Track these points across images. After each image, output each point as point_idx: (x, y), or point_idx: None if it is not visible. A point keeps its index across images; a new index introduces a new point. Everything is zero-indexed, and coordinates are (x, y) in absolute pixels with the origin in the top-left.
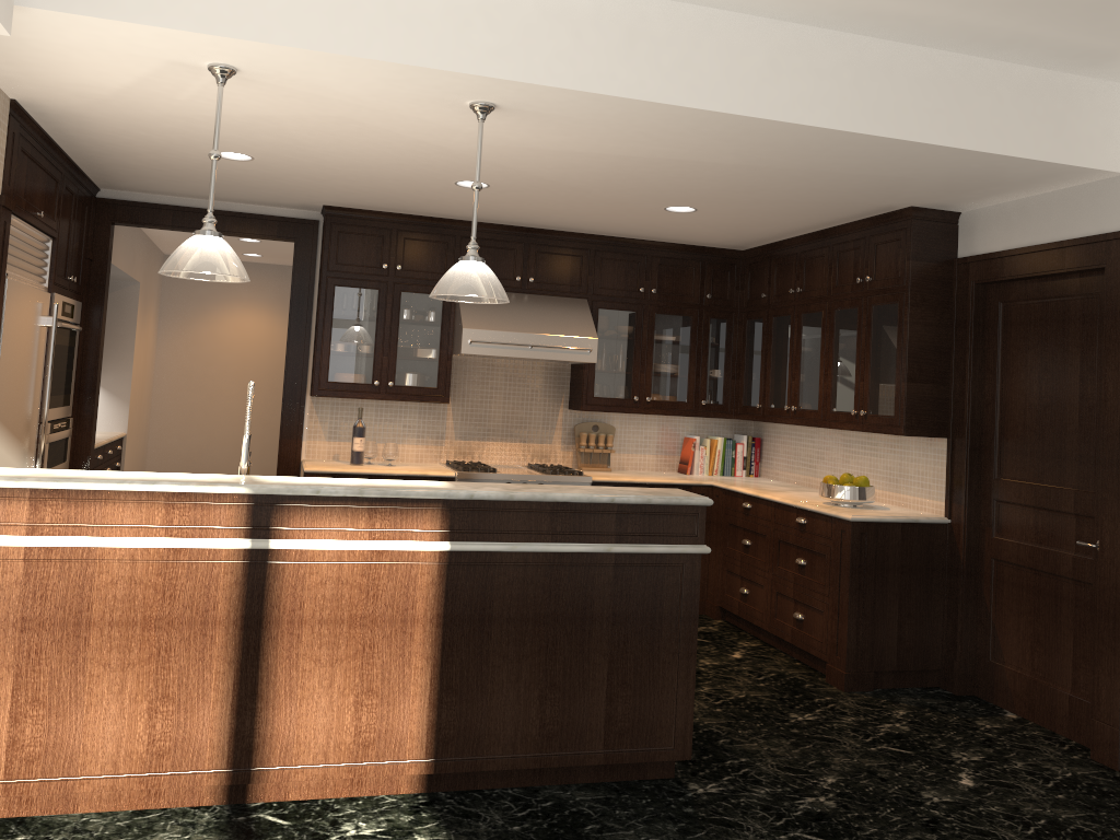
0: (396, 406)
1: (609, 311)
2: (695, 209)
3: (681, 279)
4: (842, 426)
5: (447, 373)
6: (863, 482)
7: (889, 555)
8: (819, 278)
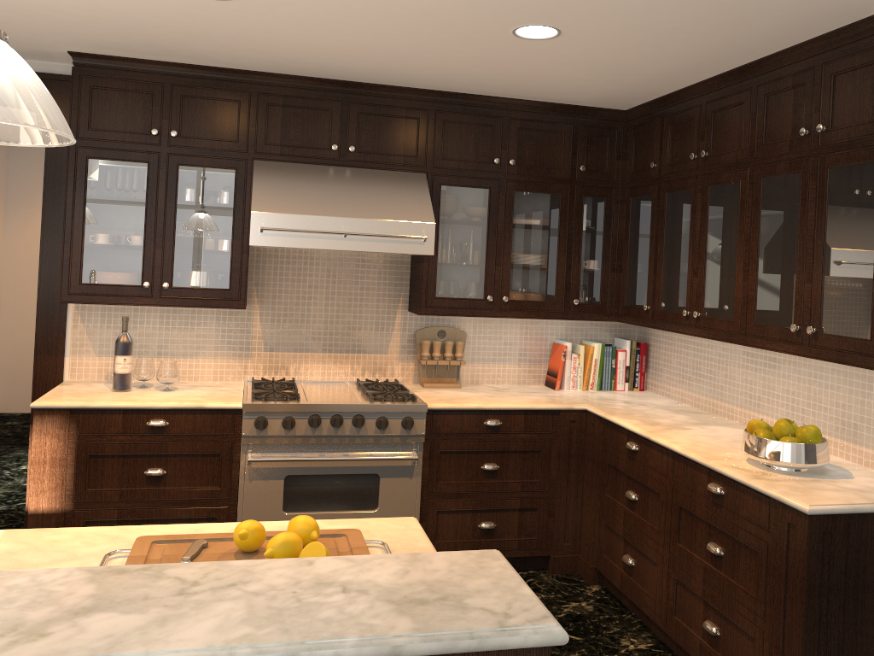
0: (187, 311)
1: (455, 188)
2: (557, 31)
3: (548, 147)
4: (774, 345)
5: (243, 270)
6: (813, 437)
7: (867, 564)
8: (735, 135)
